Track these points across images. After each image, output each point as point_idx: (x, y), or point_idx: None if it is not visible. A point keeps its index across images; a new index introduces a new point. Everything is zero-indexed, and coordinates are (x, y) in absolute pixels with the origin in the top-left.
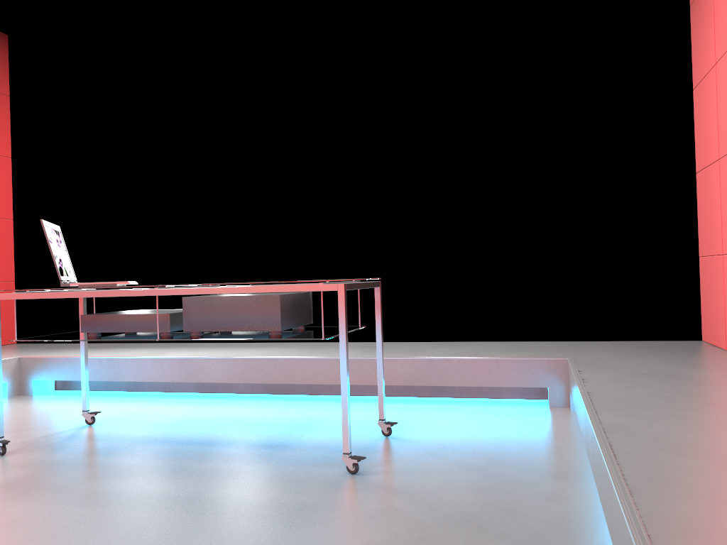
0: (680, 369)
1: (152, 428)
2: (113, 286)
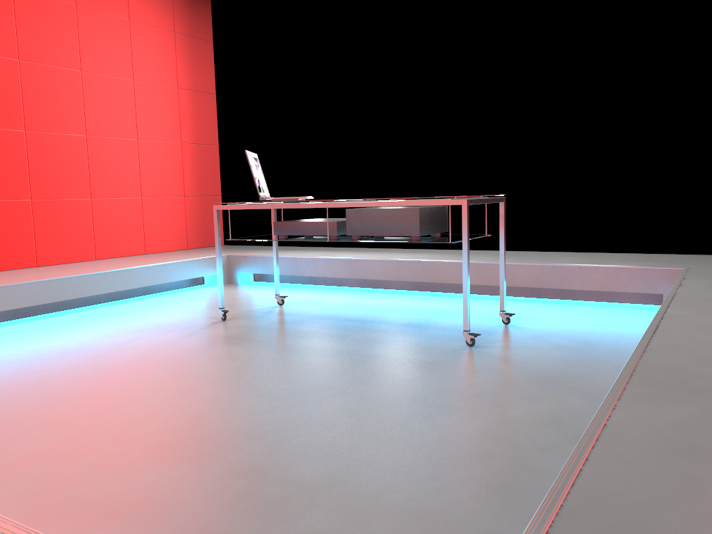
0: None
1: (325, 310)
2: (295, 200)
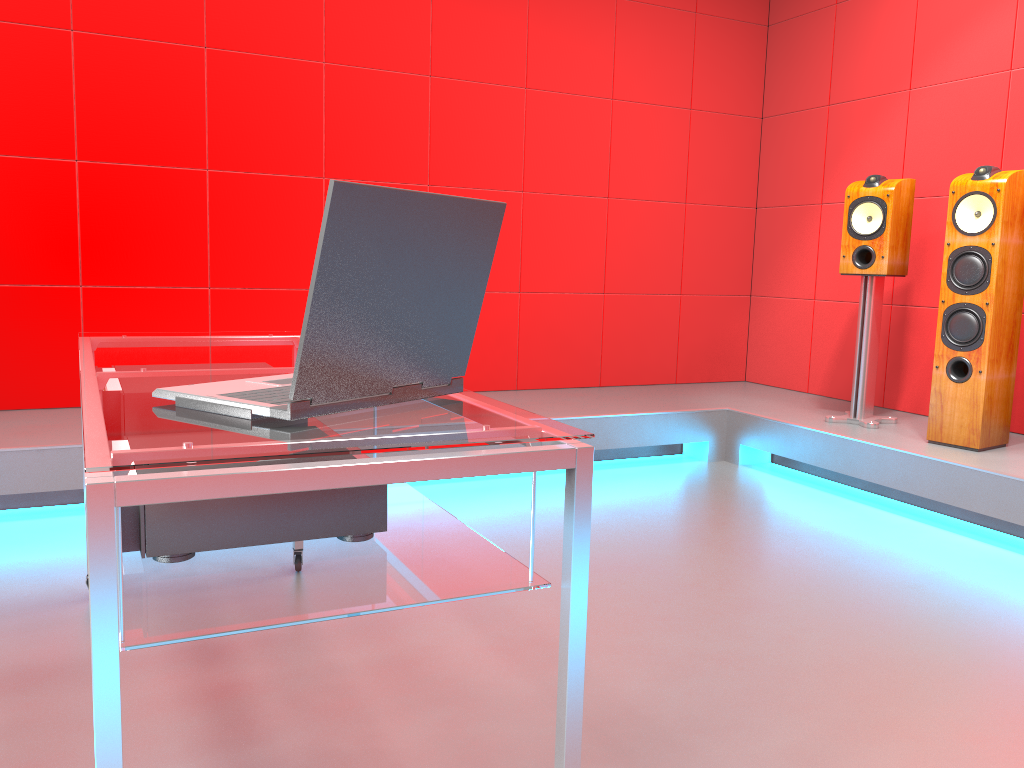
0: None
1: None
2: None
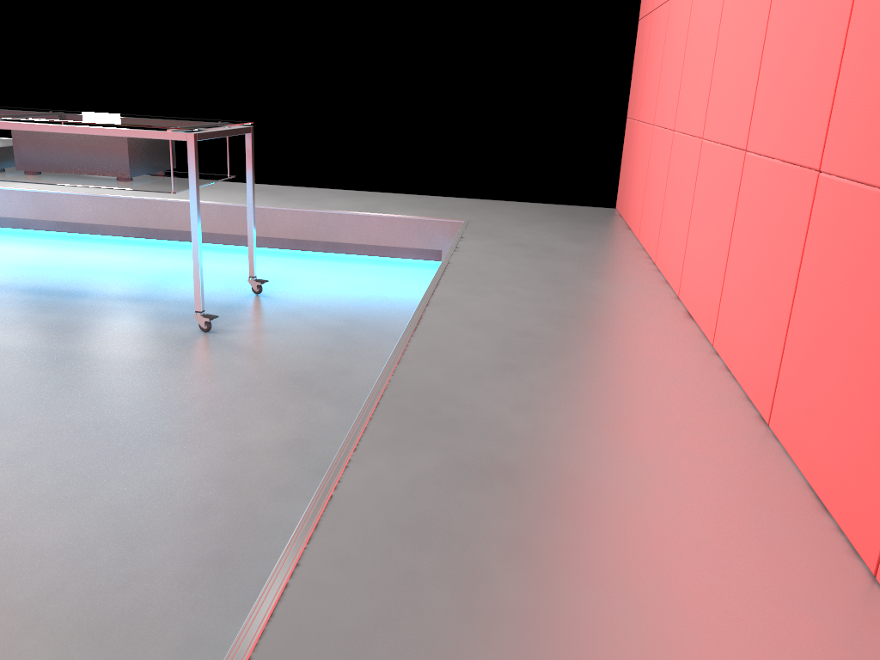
0: (560, 241)
1: None
2: None
